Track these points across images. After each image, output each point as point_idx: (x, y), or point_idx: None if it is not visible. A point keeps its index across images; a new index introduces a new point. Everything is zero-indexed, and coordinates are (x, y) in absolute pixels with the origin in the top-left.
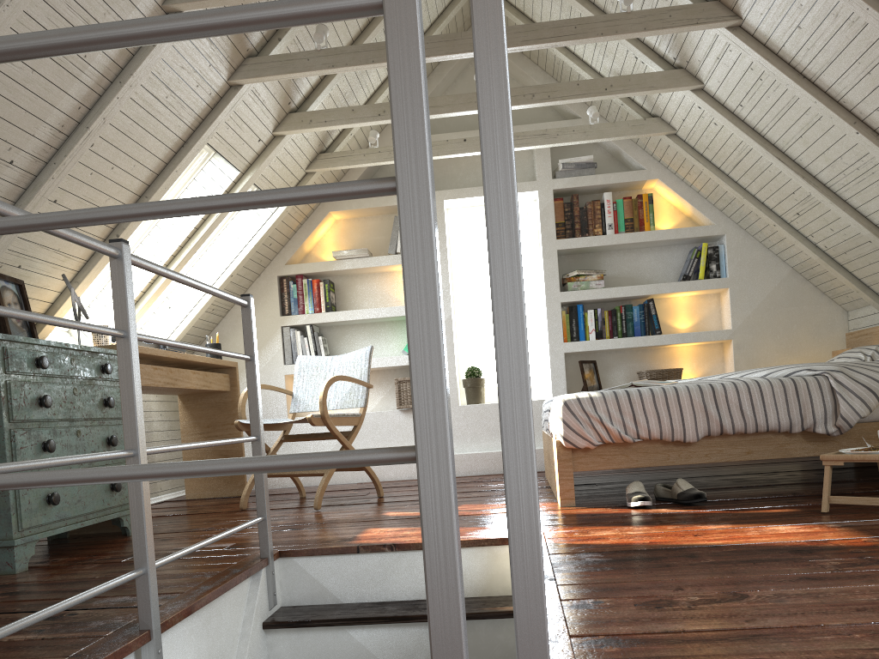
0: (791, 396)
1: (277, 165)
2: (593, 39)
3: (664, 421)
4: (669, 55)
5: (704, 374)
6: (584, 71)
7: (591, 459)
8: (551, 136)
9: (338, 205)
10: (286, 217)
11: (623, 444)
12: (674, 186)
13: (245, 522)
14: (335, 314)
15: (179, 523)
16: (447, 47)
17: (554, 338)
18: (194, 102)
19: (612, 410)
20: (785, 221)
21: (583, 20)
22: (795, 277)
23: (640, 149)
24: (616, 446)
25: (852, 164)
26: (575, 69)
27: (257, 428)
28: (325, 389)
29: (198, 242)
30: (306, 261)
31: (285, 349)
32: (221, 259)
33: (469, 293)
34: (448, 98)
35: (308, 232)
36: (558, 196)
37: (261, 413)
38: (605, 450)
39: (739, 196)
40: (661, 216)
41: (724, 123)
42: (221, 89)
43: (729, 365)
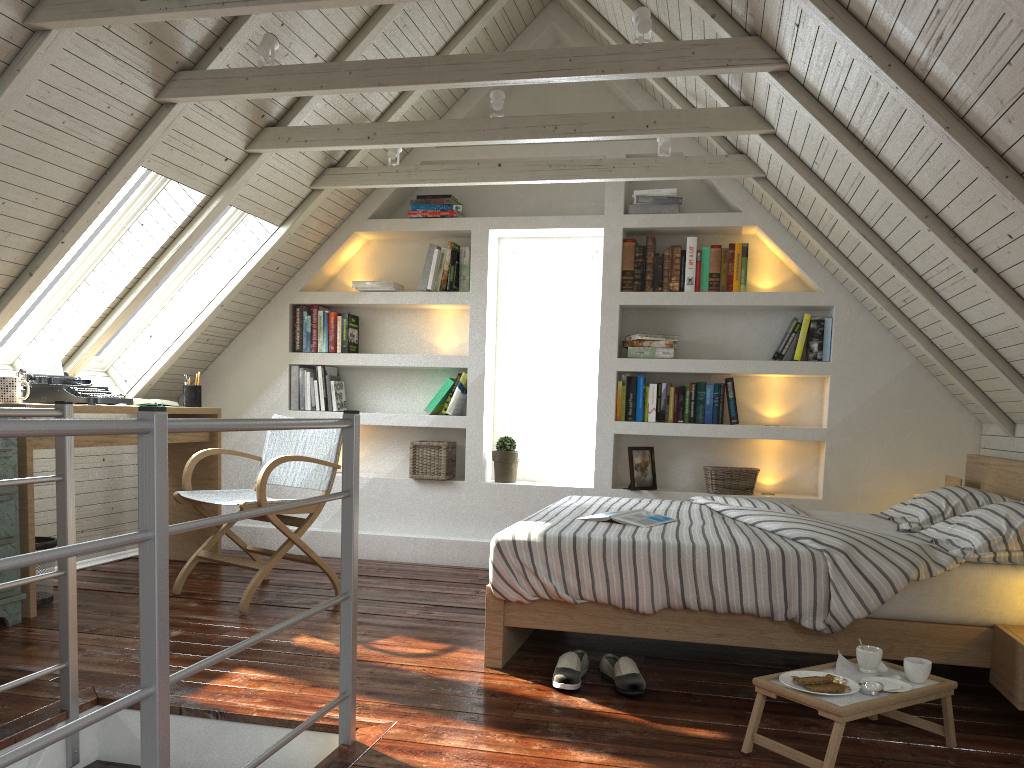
0: (776, 574)
1: (263, 184)
2: (593, 77)
3: (614, 584)
4: (733, 87)
5: (791, 477)
6: (659, 86)
7: (527, 614)
8: (605, 169)
9: (365, 225)
10: (294, 238)
11: (567, 602)
12: (776, 237)
13: (22, 678)
14: (350, 356)
15: (83, 611)
16: (411, 75)
17: (604, 414)
18: (109, 125)
19: (552, 561)
20: (894, 305)
21: (581, 50)
22: (918, 371)
23: (739, 185)
24: (559, 603)
25: (942, 261)
26: (650, 81)
27: (64, 561)
28: (266, 473)
29: (158, 274)
30: (329, 286)
31: (292, 392)
32: (211, 285)
33: (519, 344)
34: (452, 122)
35: (328, 255)
36: (634, 234)
37: (73, 542)
38: (545, 606)
39: (840, 267)
40: (762, 271)
41: (801, 180)
42: (148, 108)
43: (821, 472)
